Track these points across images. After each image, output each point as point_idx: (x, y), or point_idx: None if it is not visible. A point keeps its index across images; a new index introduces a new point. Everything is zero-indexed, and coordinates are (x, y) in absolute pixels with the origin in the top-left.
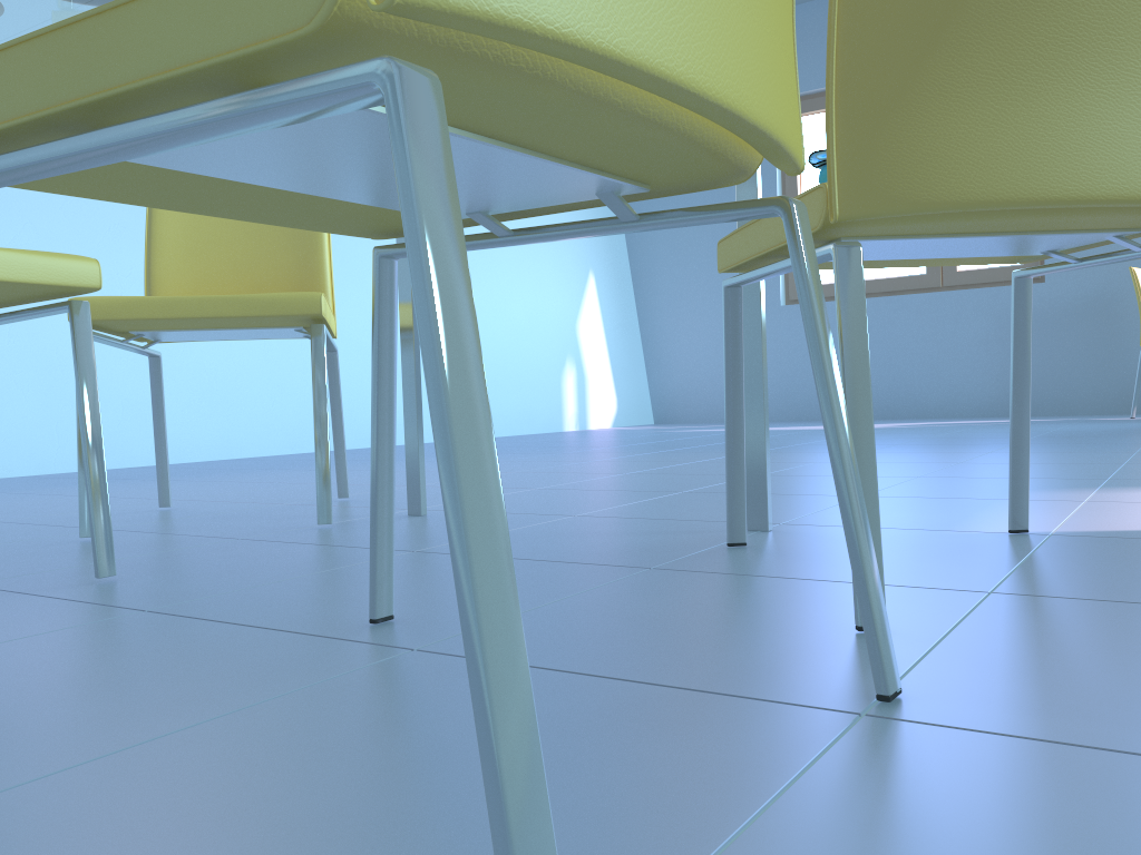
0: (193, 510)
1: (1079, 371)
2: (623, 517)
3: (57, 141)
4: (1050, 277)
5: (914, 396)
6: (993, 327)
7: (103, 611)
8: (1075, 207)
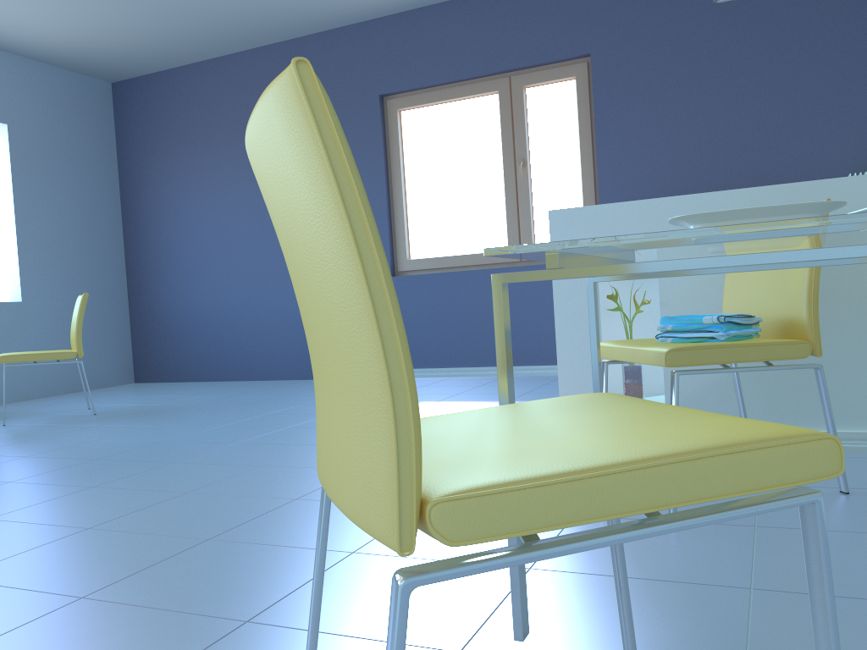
0: None
1: None
2: None
3: None
4: None
5: None
6: None
7: None
8: None
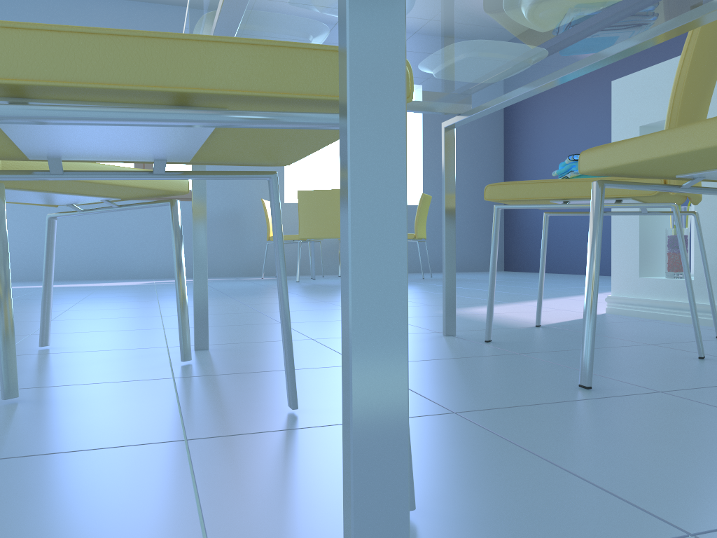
0: None
1: (222, 252)
2: None
3: None
4: (208, 199)
5: (127, 265)
6: None
7: (435, 419)
8: (683, 198)
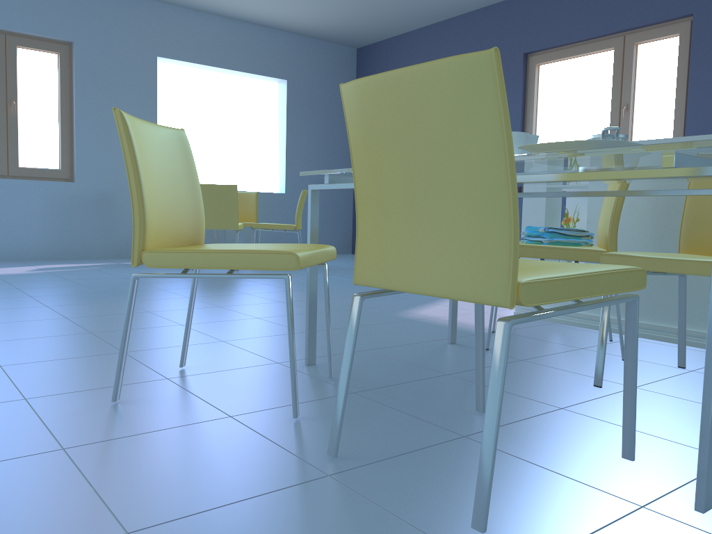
0: (146, 396)
1: (94, 234)
2: (383, 347)
3: None
4: (79, 180)
5: None
6: (45, 205)
7: (559, 413)
8: None
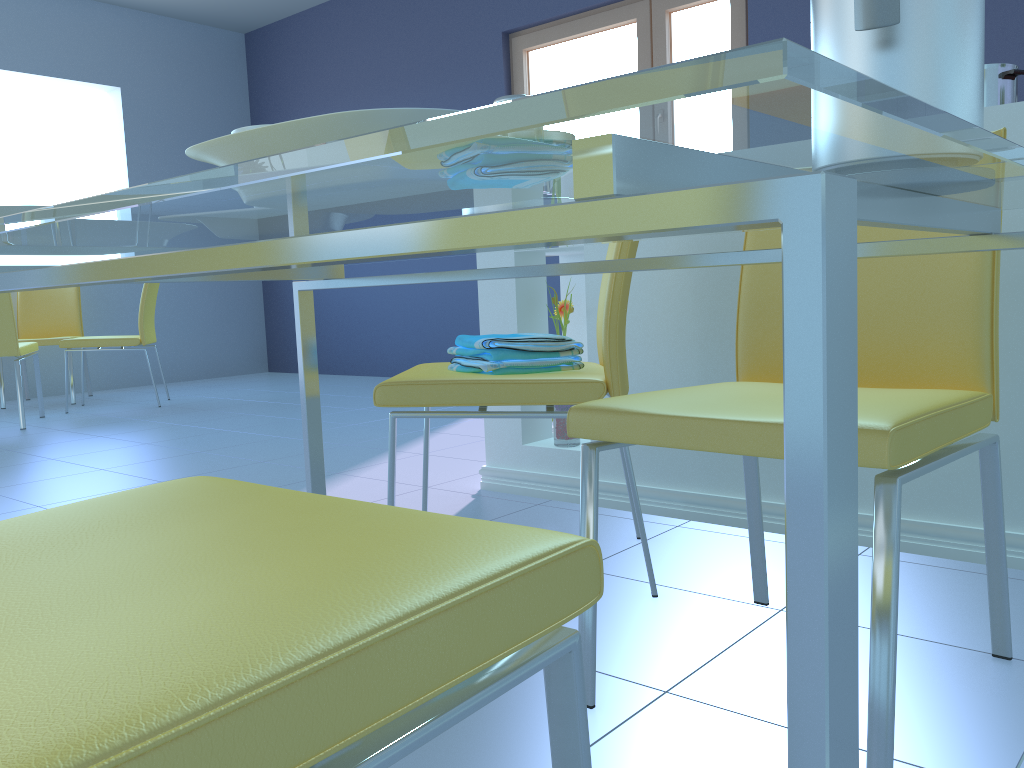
0: None
1: None
2: None
3: (951, 456)
4: None
5: None
6: None
7: None
8: None
